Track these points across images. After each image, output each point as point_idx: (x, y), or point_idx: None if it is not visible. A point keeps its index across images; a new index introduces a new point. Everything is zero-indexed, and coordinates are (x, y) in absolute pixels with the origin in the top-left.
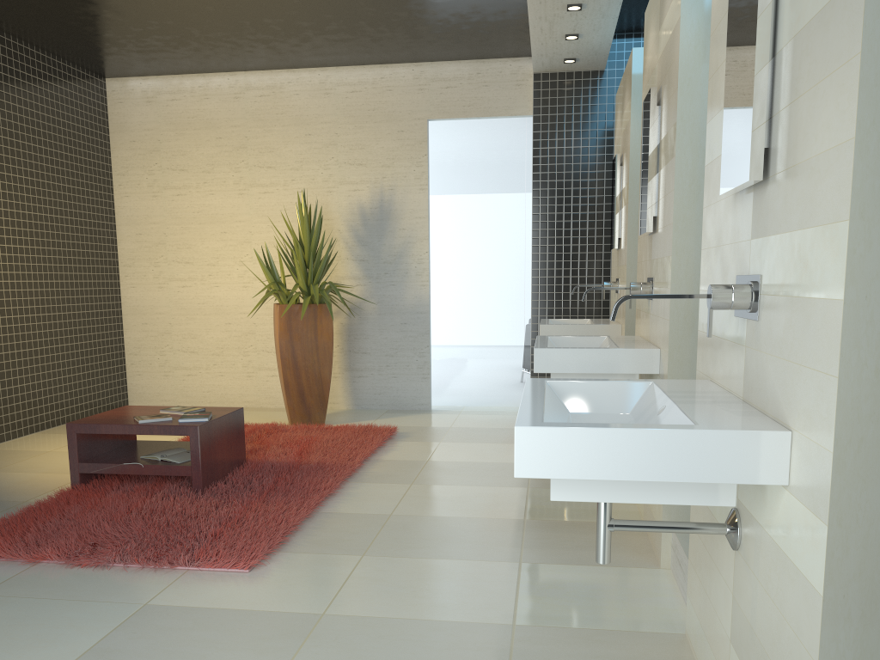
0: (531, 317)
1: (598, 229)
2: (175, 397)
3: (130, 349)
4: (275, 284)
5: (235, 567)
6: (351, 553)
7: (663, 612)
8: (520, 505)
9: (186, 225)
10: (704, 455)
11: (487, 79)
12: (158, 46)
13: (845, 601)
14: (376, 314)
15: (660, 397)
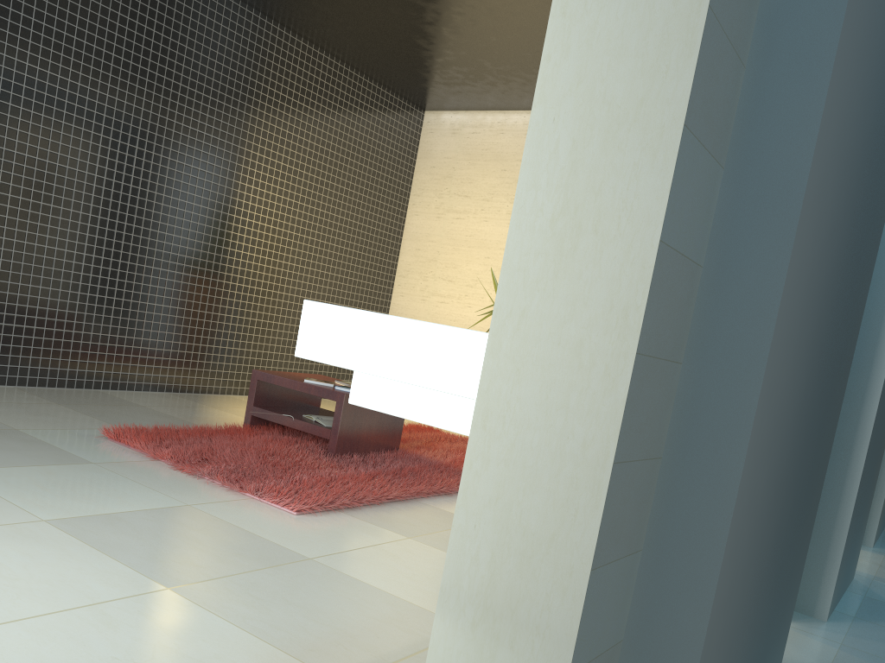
0: None
1: None
2: None
3: None
4: None
5: (287, 507)
6: (402, 533)
7: None
8: None
9: (457, 247)
10: (464, 360)
11: None
12: (459, 79)
13: (475, 535)
14: None
15: None
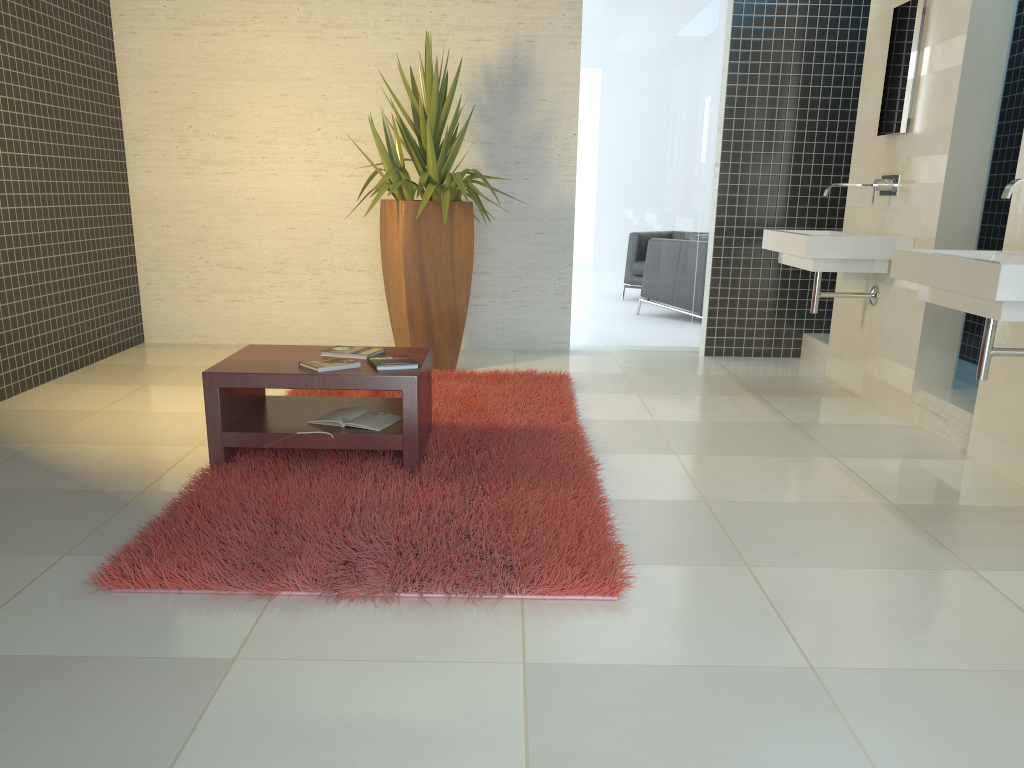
0: (715, 228)
1: (811, 110)
2: (214, 331)
3: (144, 262)
4: (394, 172)
5: (597, 594)
6: (726, 562)
7: None
8: (858, 483)
9: (227, 82)
10: None
11: None
12: None
13: None
14: (502, 220)
15: None
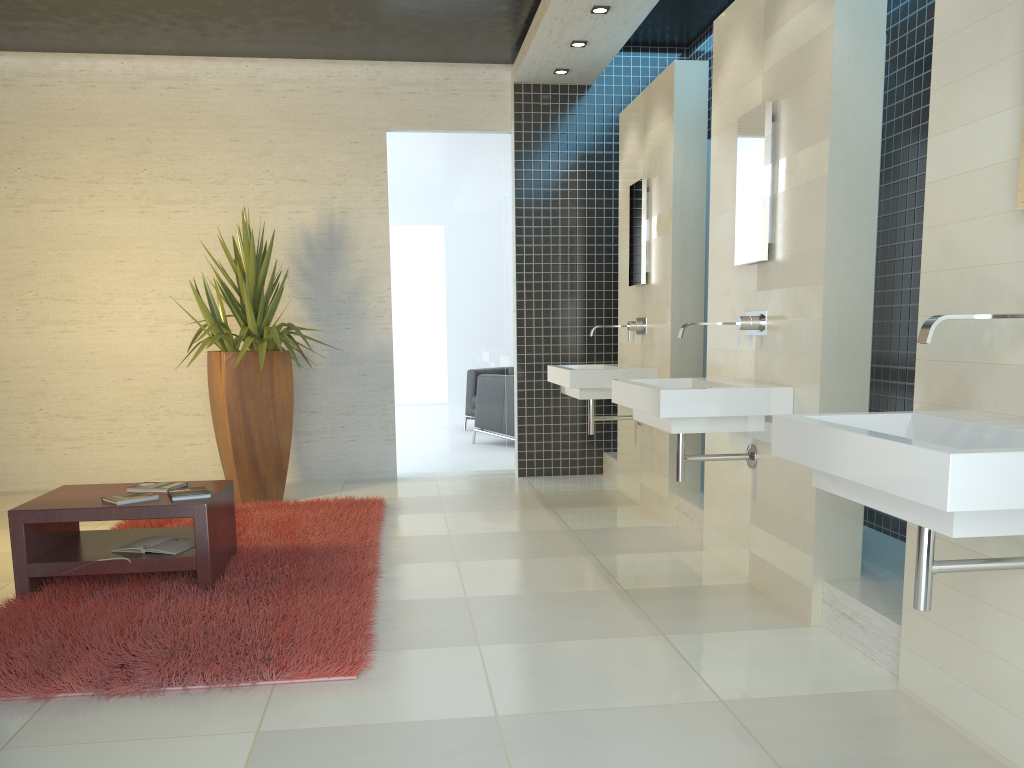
0: (517, 365)
1: (589, 264)
2: (54, 477)
3: None
4: (216, 327)
5: (339, 674)
6: (462, 643)
7: (856, 669)
8: (603, 575)
9: (66, 251)
10: None
11: (457, 86)
12: (40, 12)
13: None
14: (328, 365)
15: (960, 426)
